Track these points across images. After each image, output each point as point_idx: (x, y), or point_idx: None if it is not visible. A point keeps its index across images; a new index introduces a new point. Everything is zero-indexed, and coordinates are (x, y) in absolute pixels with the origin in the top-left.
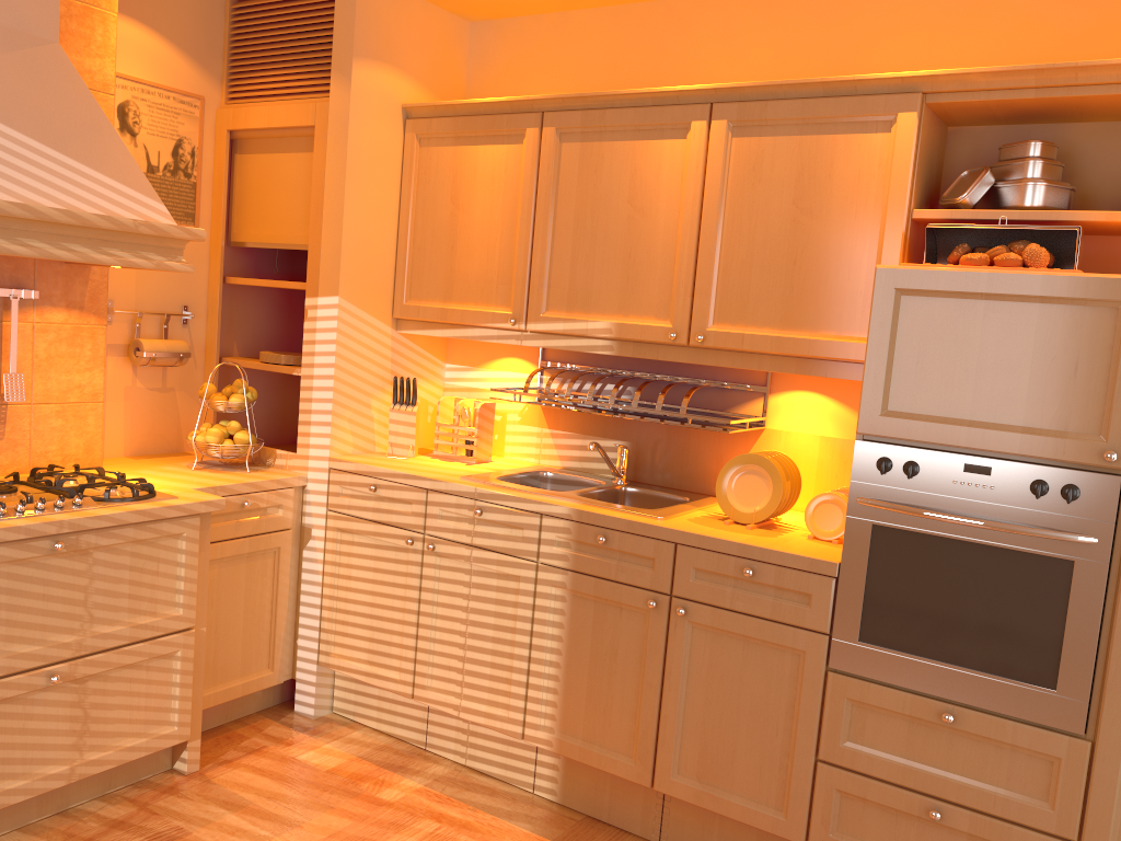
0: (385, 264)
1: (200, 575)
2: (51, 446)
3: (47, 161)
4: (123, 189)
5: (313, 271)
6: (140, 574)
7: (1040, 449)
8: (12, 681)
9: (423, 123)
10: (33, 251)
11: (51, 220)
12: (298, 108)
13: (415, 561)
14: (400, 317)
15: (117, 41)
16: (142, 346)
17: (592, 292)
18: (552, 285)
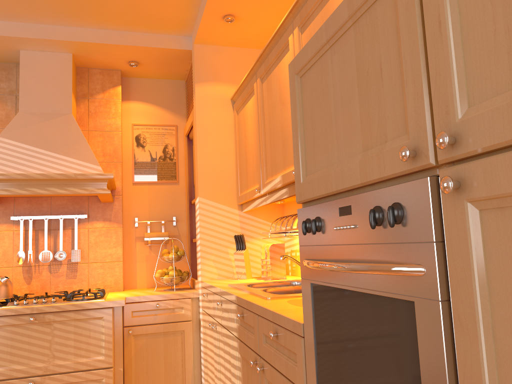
0: (229, 177)
1: (117, 340)
2: (98, 281)
3: (47, 157)
4: (80, 163)
5: (195, 187)
6: (80, 336)
7: (371, 171)
8: (12, 382)
9: (236, 103)
10: (29, 192)
11: (35, 178)
12: (190, 115)
13: (214, 336)
14: (238, 203)
15: (134, 111)
16: (144, 235)
17: (276, 161)
18: (267, 164)
